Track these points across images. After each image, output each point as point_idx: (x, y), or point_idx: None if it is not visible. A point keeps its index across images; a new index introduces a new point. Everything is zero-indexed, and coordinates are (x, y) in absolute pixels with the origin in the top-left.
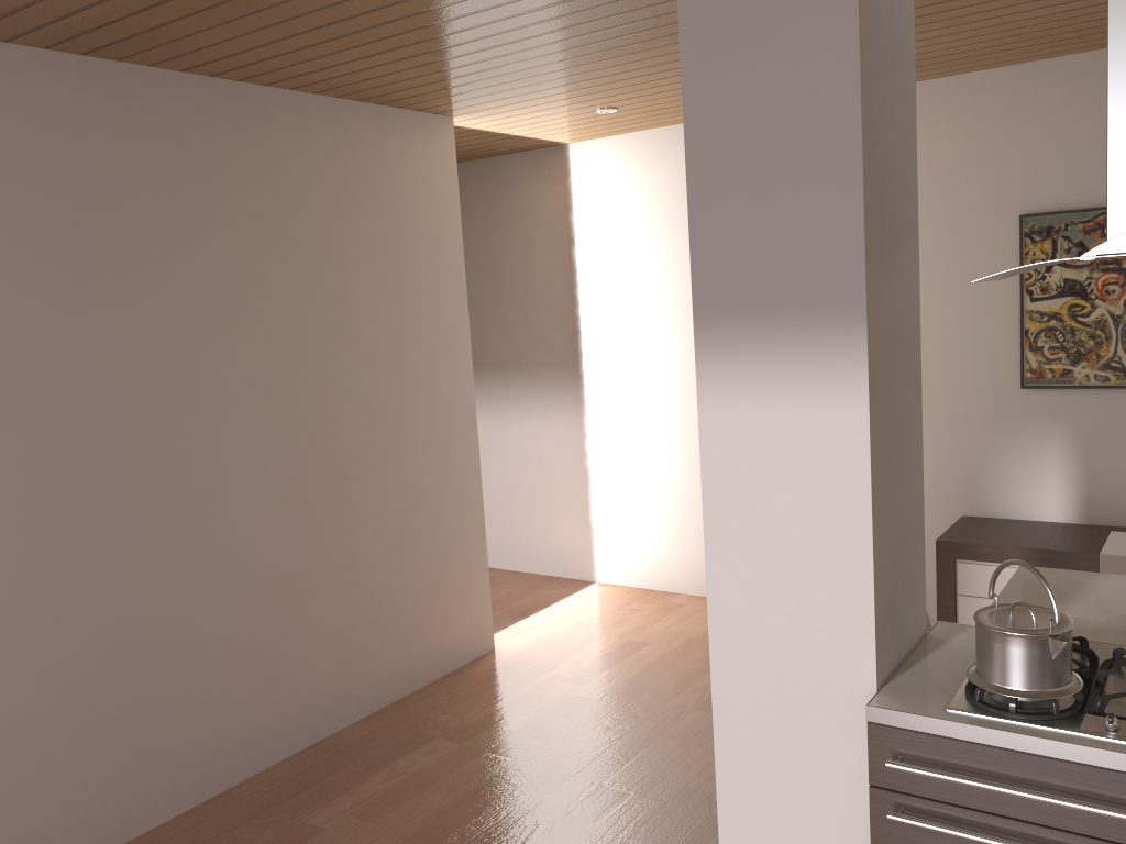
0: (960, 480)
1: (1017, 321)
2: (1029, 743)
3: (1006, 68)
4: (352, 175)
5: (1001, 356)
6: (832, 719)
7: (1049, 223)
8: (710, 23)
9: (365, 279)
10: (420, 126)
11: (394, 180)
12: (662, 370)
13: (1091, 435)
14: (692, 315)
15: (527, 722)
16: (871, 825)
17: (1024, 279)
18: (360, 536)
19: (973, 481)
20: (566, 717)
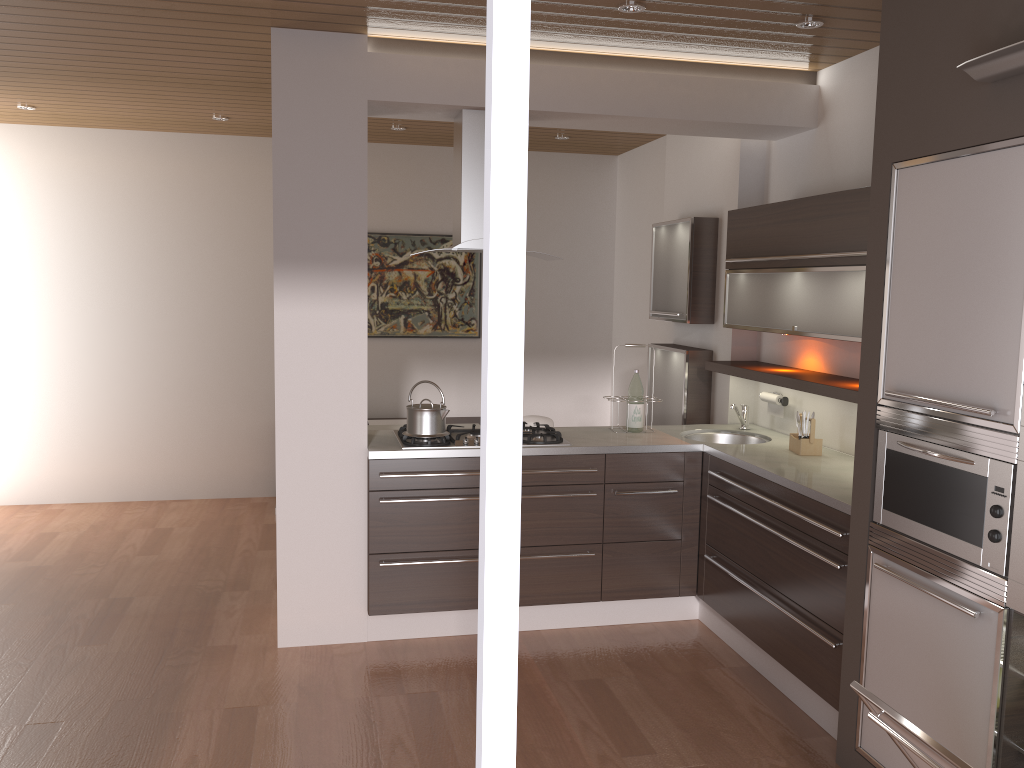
0: None
1: None
2: (439, 453)
3: None
4: None
5: None
6: (345, 467)
7: None
8: (291, 111)
9: None
10: None
11: None
12: (40, 321)
13: None
14: (71, 278)
15: (5, 585)
16: (369, 511)
17: None
18: None
19: None
20: (37, 576)
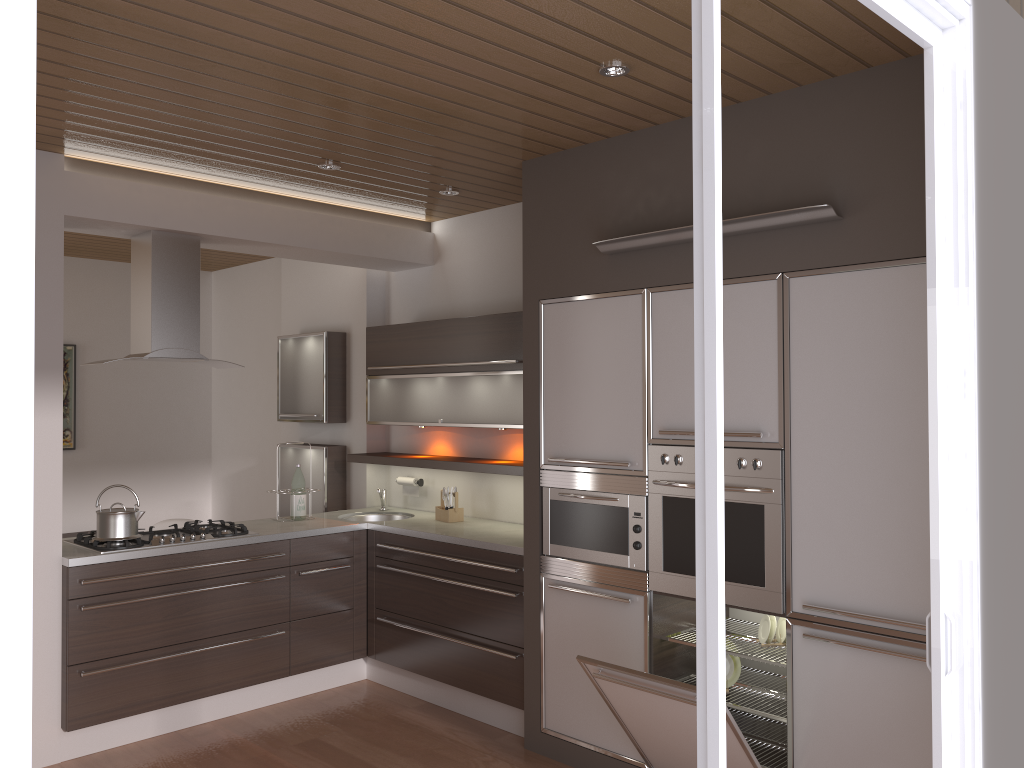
0: None
1: None
2: (141, 553)
3: None
4: None
5: None
6: (38, 579)
7: None
8: None
9: None
10: None
11: None
12: None
13: None
14: None
15: None
16: (69, 620)
17: None
18: None
19: None
20: None
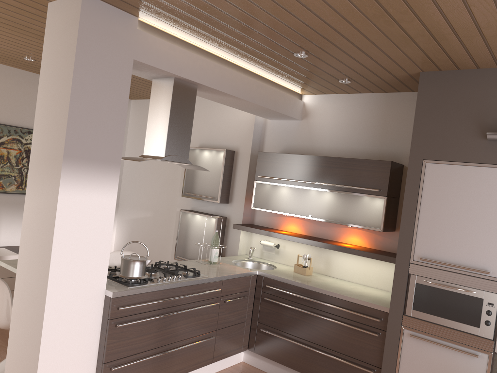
0: None
1: None
2: (150, 289)
3: None
4: None
5: None
6: (90, 304)
7: None
8: (88, 54)
9: None
10: None
11: None
12: None
13: None
14: None
15: None
16: (108, 333)
17: None
18: None
19: None
20: None
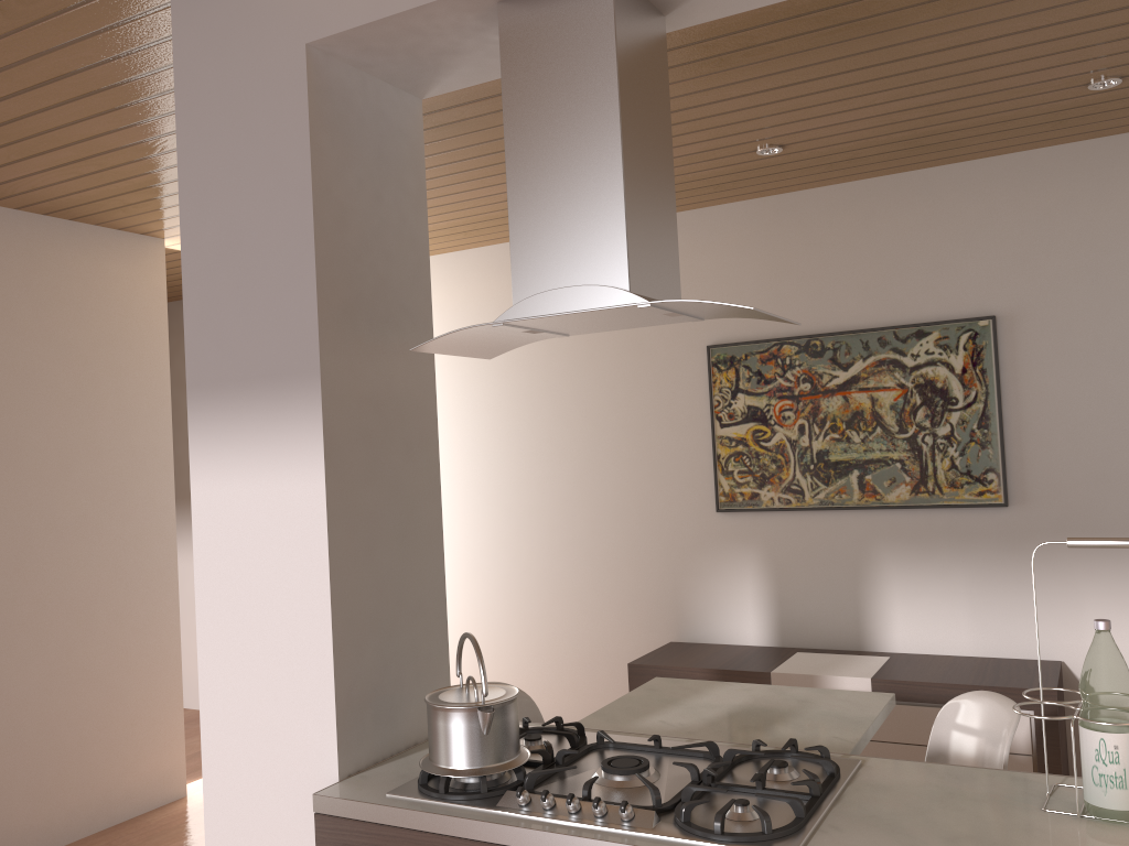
0: (669, 605)
1: (711, 446)
2: (444, 823)
3: (690, 212)
4: (30, 286)
5: (698, 481)
6: (304, 816)
7: (732, 353)
8: (199, 108)
9: (39, 391)
10: (122, 245)
11: (84, 295)
12: None
13: (780, 557)
14: None
15: None
16: None
17: (714, 406)
18: (8, 664)
19: (681, 606)
20: None
